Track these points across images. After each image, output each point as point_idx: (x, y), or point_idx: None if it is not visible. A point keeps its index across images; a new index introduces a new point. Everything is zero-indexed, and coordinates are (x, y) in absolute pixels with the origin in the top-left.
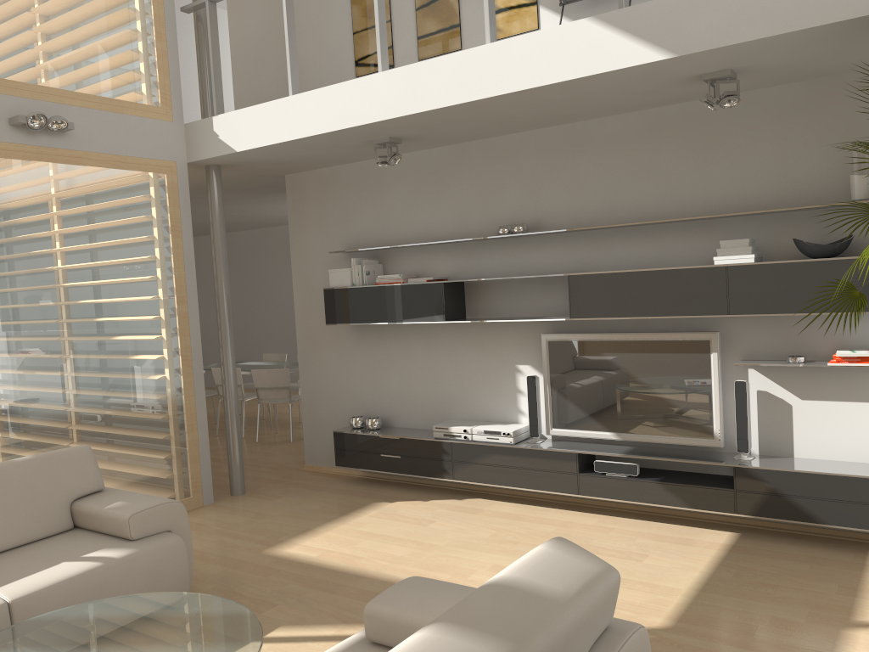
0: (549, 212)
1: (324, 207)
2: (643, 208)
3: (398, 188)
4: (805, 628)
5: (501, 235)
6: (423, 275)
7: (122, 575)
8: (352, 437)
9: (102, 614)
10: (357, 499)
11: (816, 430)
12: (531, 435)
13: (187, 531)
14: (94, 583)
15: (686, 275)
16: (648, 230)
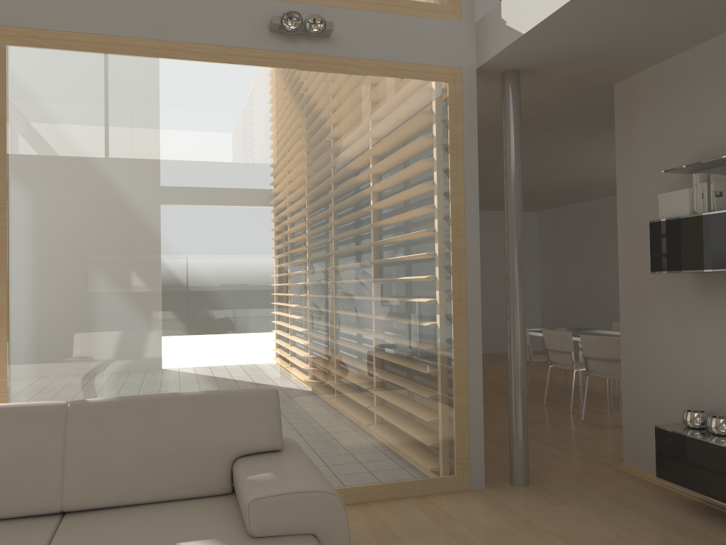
0: None
1: (662, 115)
2: None
3: None
4: None
5: None
6: None
7: None
8: (682, 441)
9: None
10: (679, 540)
11: None
12: None
13: (344, 540)
14: None
15: None
16: None
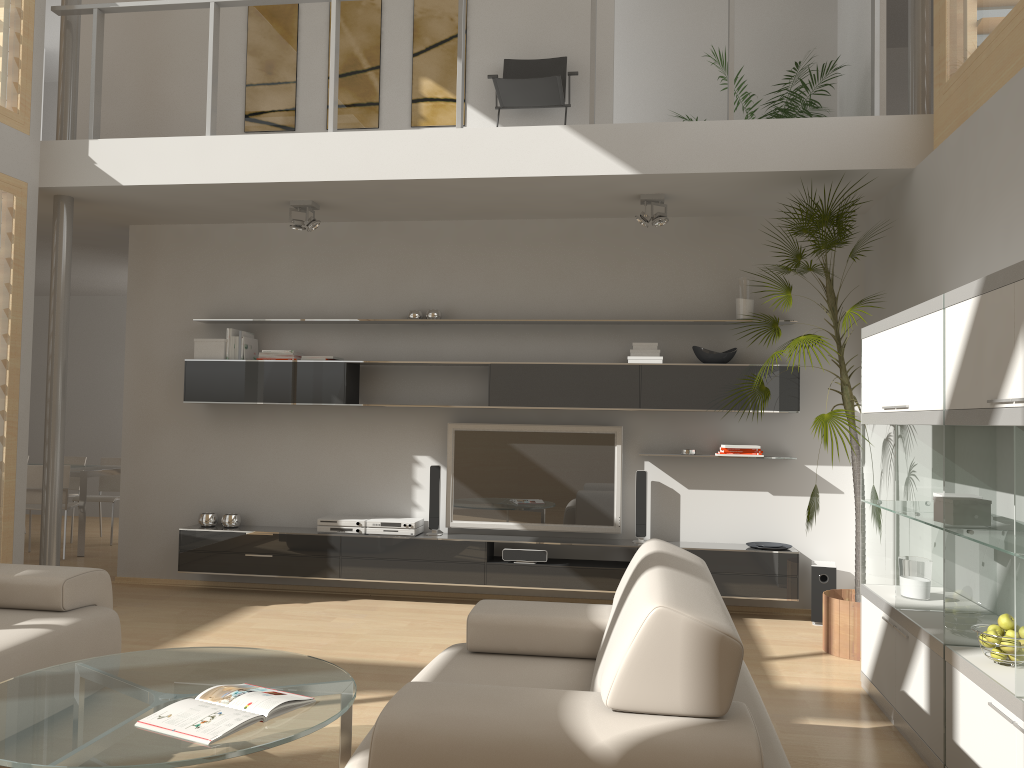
0: (462, 302)
1: (183, 268)
2: (557, 308)
3: (287, 258)
4: None
5: (416, 319)
6: (309, 355)
7: (71, 645)
8: (207, 535)
9: (113, 666)
10: (220, 605)
11: (699, 516)
12: (431, 528)
13: (111, 607)
14: (47, 652)
15: (604, 370)
16: (561, 329)
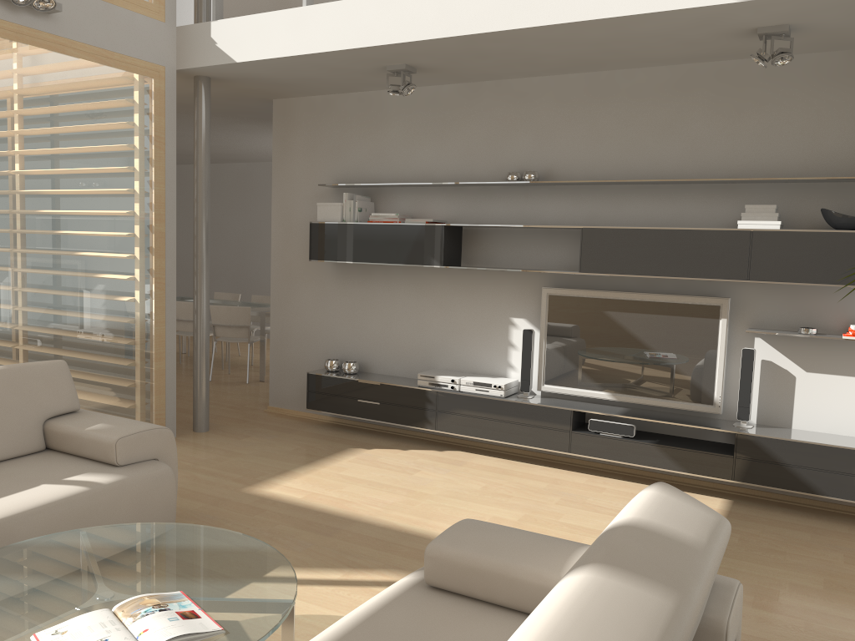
0: (562, 163)
1: (314, 137)
2: (663, 166)
3: (399, 123)
4: (826, 595)
5: (512, 181)
6: (417, 217)
7: (109, 502)
8: (328, 380)
9: (100, 542)
10: (332, 444)
11: (818, 403)
12: (522, 390)
13: (175, 461)
14: (80, 509)
15: (707, 237)
16: (666, 189)
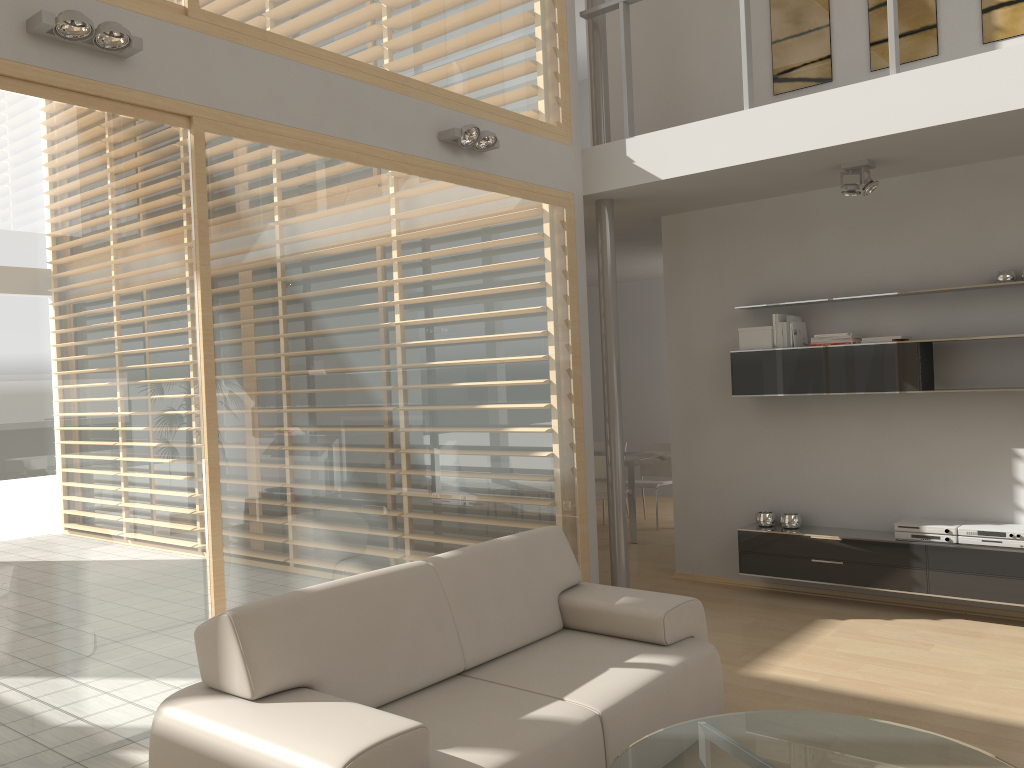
0: None
1: (718, 254)
2: None
3: (832, 228)
4: None
5: (1009, 282)
6: (867, 335)
7: (681, 688)
8: (767, 537)
9: (741, 734)
10: (790, 615)
11: None
12: None
13: (706, 638)
14: (662, 696)
15: None
16: None
